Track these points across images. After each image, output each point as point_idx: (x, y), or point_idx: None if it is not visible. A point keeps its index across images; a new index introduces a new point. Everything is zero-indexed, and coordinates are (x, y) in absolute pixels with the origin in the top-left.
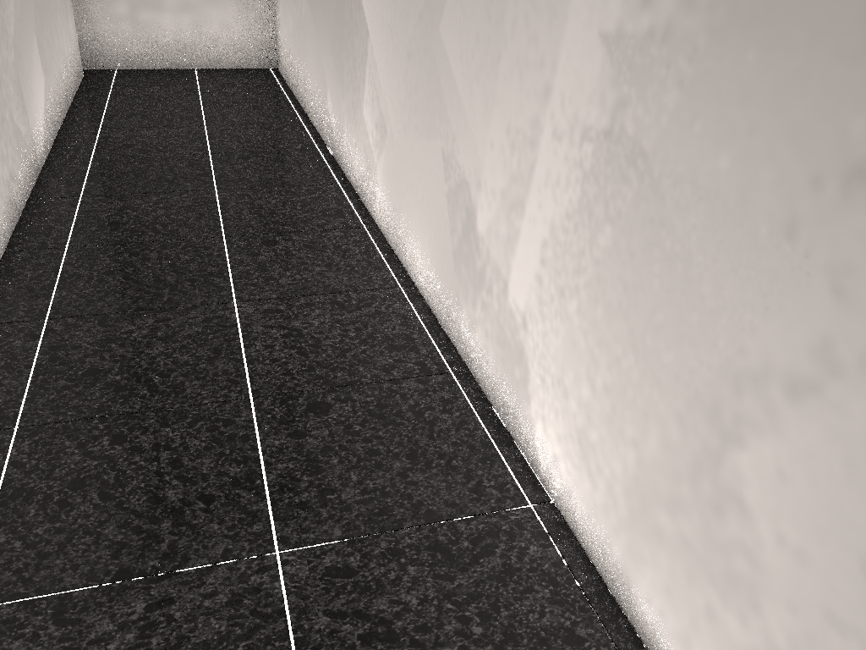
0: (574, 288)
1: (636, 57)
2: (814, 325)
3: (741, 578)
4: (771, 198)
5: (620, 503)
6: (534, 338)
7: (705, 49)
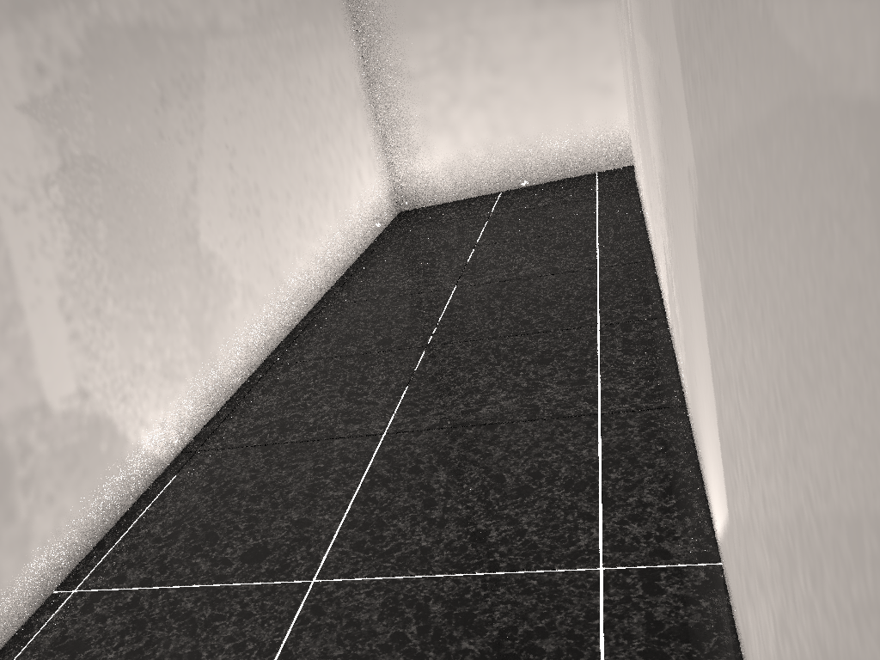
0: (103, 292)
1: (55, 108)
2: (184, 160)
3: (227, 281)
4: (150, 129)
5: (196, 354)
6: (99, 387)
7: (91, 83)
